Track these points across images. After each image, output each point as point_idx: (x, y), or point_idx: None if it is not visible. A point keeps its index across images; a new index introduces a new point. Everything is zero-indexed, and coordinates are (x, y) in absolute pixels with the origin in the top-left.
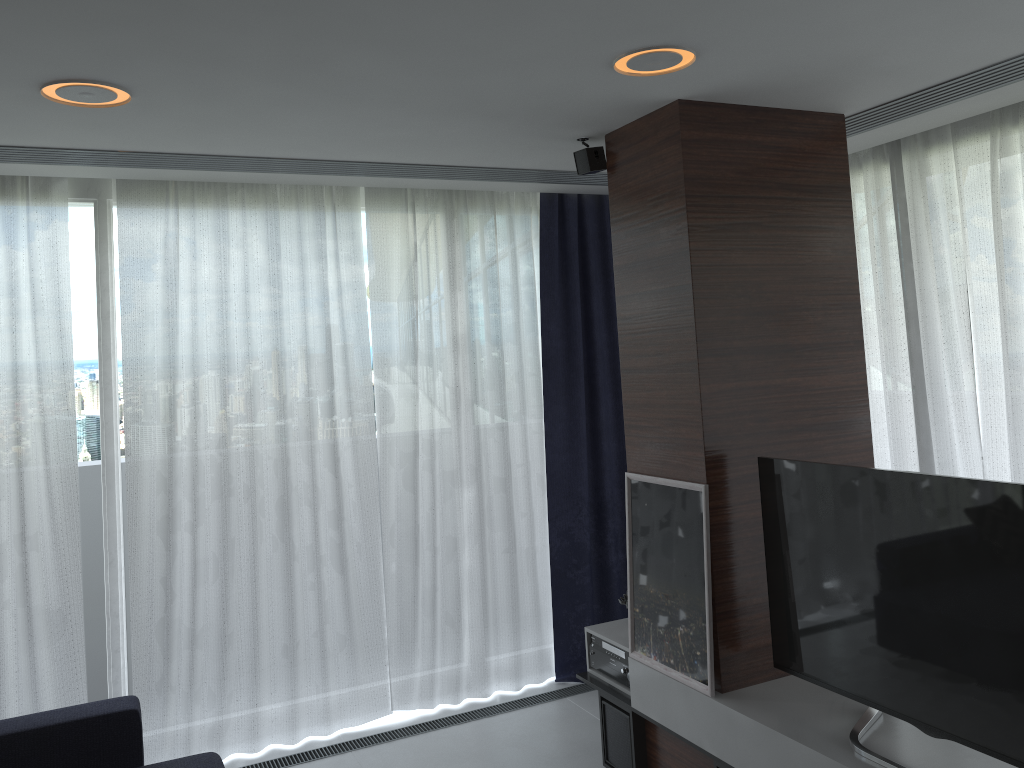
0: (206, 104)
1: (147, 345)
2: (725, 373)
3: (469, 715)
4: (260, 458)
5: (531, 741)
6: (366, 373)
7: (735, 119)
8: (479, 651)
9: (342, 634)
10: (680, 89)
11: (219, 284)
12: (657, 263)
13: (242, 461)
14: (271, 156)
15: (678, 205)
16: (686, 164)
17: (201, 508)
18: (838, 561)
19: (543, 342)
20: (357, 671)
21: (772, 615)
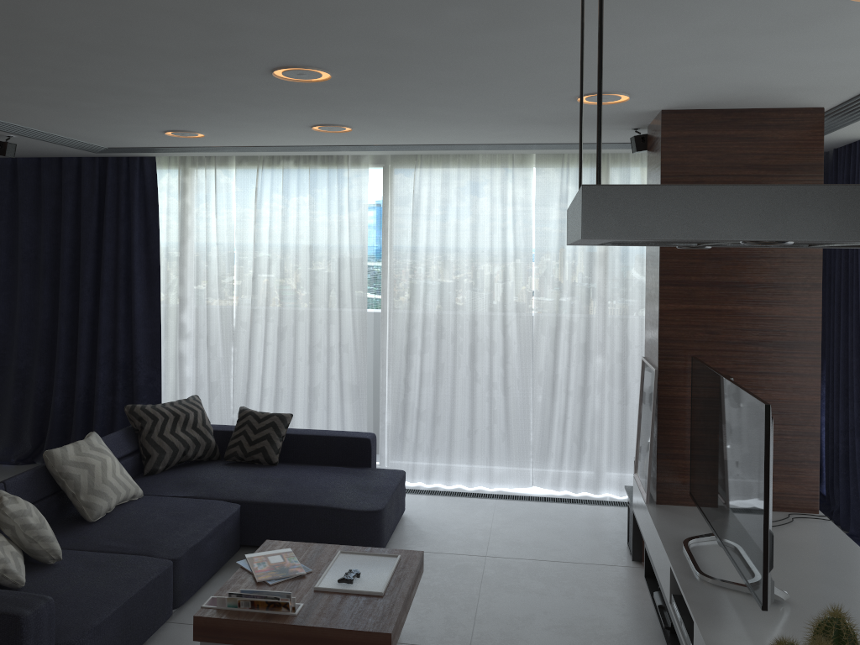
0: (389, 128)
1: (403, 248)
2: (681, 298)
3: (577, 501)
4: (461, 319)
5: (599, 522)
6: (528, 274)
7: (711, 120)
8: (594, 464)
9: (503, 432)
10: (652, 106)
11: (441, 215)
12: None
13: (451, 319)
14: (454, 144)
15: (659, 182)
16: (663, 154)
17: (427, 343)
18: (705, 429)
19: None
20: (510, 456)
21: (691, 461)
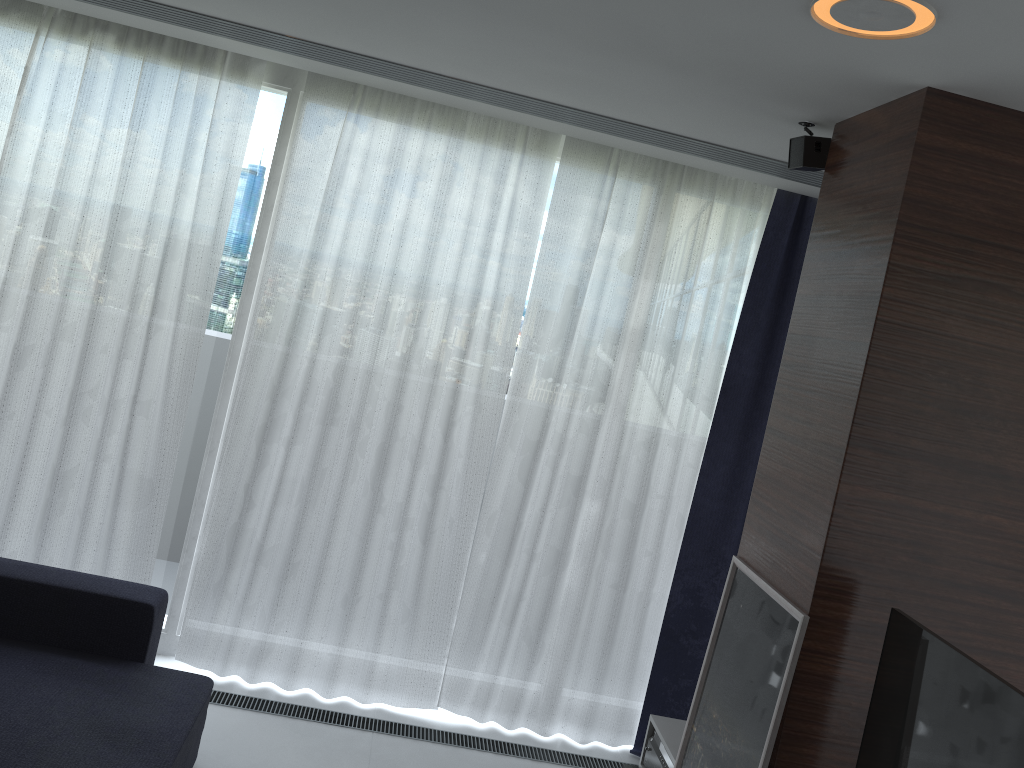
0: None
1: (294, 248)
2: (884, 478)
3: (513, 748)
4: (375, 396)
5: None
6: (510, 340)
7: (1014, 132)
8: (551, 683)
9: (407, 607)
10: (927, 70)
11: (379, 203)
12: (840, 304)
13: (356, 393)
14: (442, 73)
15: (885, 233)
16: (912, 179)
17: (303, 428)
18: None
19: (729, 365)
20: (411, 651)
21: None
